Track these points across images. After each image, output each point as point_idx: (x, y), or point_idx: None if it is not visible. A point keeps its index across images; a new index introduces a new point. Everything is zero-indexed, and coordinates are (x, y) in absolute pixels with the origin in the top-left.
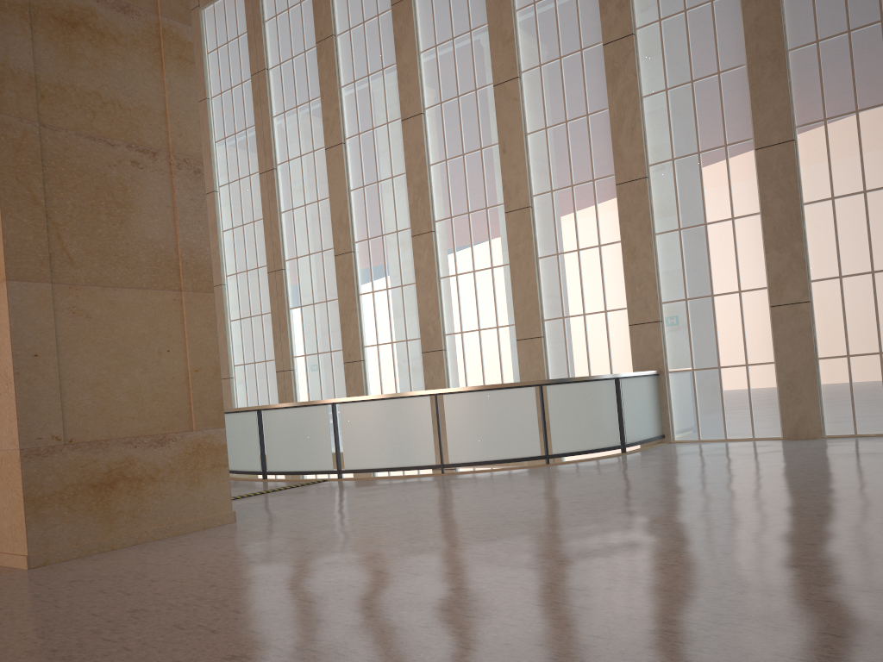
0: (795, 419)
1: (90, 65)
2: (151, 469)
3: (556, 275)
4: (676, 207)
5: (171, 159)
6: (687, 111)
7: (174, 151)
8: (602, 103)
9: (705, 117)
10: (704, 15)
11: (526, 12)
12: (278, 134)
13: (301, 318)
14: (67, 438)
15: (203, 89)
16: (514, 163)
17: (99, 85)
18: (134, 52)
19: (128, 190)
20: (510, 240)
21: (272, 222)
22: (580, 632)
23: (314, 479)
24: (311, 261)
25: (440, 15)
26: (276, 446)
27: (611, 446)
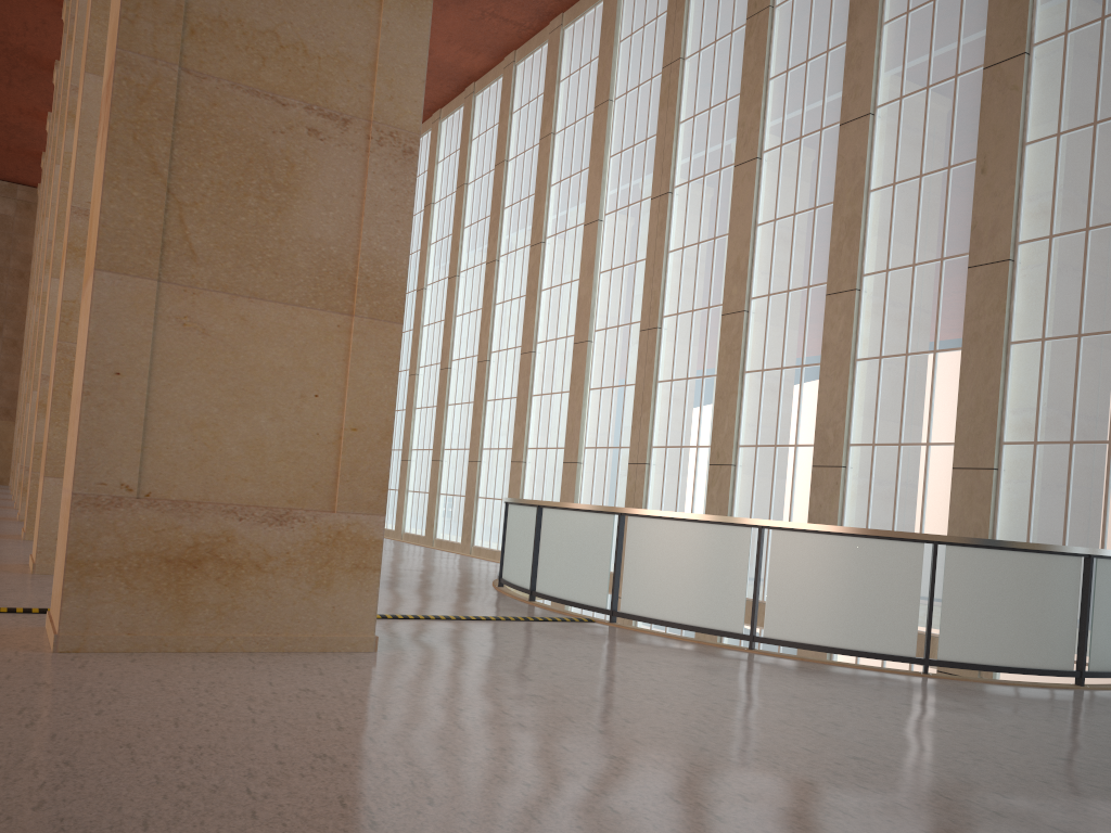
0: None
1: None
2: (258, 553)
3: (1035, 373)
4: None
5: (370, 131)
6: None
7: (377, 119)
8: None
9: None
10: None
11: None
12: (681, 145)
13: (669, 396)
14: (143, 490)
15: (606, 88)
16: (995, 190)
17: (279, 22)
18: None
19: (296, 168)
20: (970, 310)
21: (656, 264)
22: None
23: (581, 616)
24: (693, 320)
25: None
26: (549, 560)
27: (1055, 668)
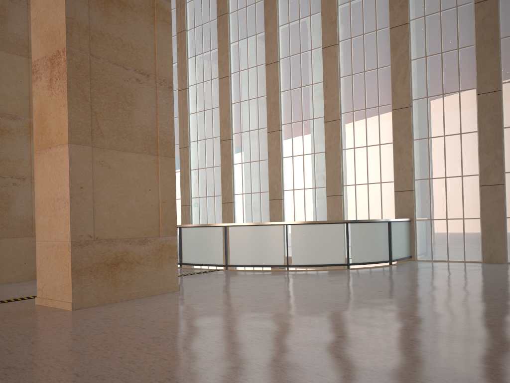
0: (490, 251)
1: (117, 21)
2: (137, 257)
3: (352, 160)
4: (427, 125)
5: (156, 79)
6: (437, 70)
7: (158, 74)
8: (386, 62)
9: (448, 74)
10: (451, 14)
11: (344, 6)
12: (190, 68)
13: (197, 176)
14: (95, 236)
15: None
16: (331, 93)
17: (121, 34)
18: (140, 16)
19: (134, 96)
20: (326, 138)
21: (184, 119)
22: (434, 365)
23: (211, 269)
24: (206, 143)
25: (292, 5)
26: (189, 249)
27: (384, 260)
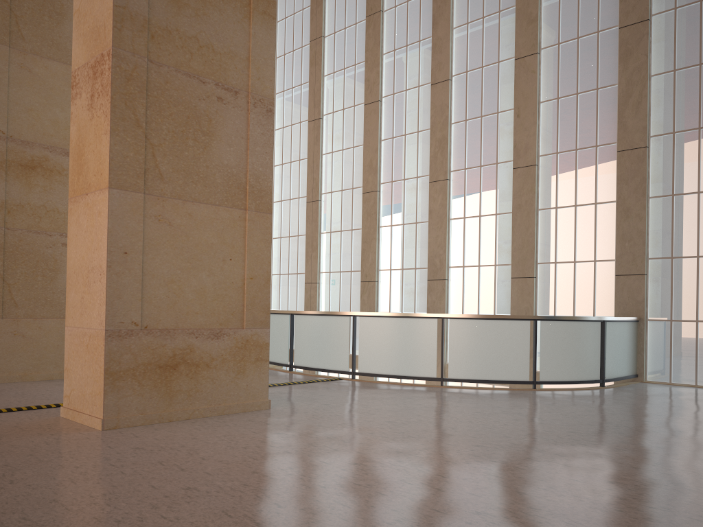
0: None
1: (192, 13)
2: (207, 357)
3: (553, 225)
4: (672, 175)
5: (249, 98)
6: (692, 91)
7: (252, 91)
8: (612, 79)
9: None
10: None
11: None
12: (326, 90)
13: (329, 241)
14: (143, 324)
15: None
16: (526, 126)
17: (198, 31)
18: (228, 5)
19: (212, 122)
20: (515, 192)
21: (315, 162)
22: None
23: (331, 377)
24: (343, 196)
25: None
26: (303, 346)
27: (592, 379)
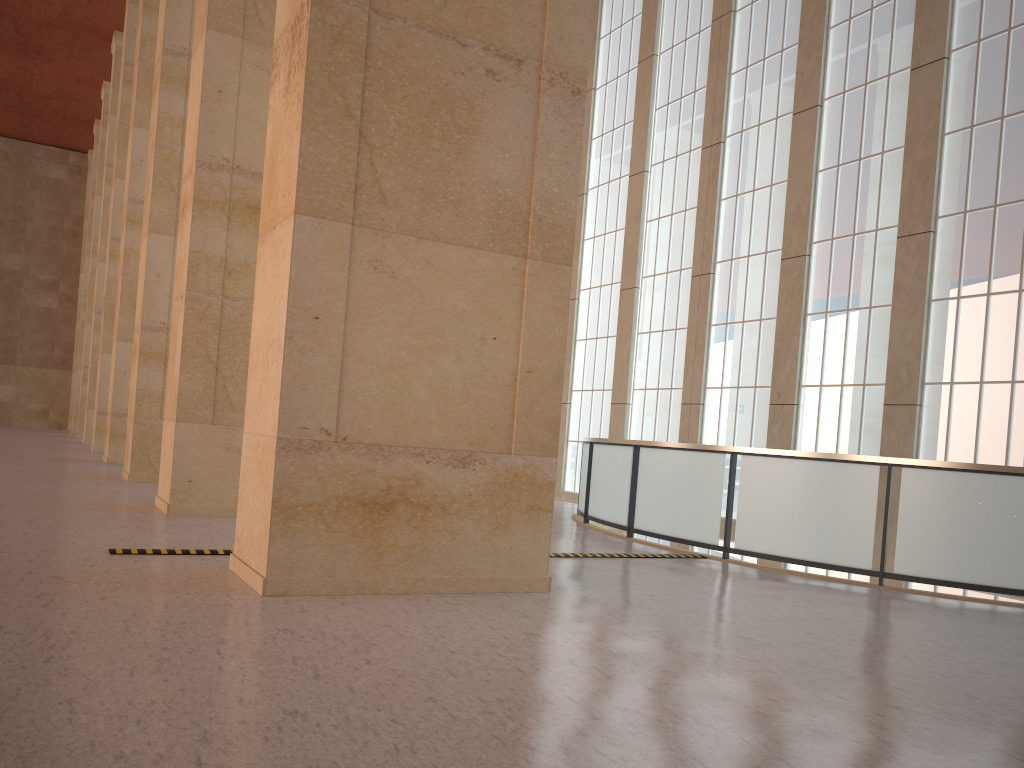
0: None
1: None
2: (444, 496)
3: None
4: None
5: (541, 72)
6: None
7: (548, 60)
8: None
9: None
10: None
11: None
12: (733, 96)
13: (724, 339)
14: (340, 434)
15: (651, 43)
16: None
17: None
18: None
19: (475, 110)
20: None
21: (708, 212)
22: None
23: (690, 552)
24: (749, 265)
25: None
26: (649, 498)
27: None
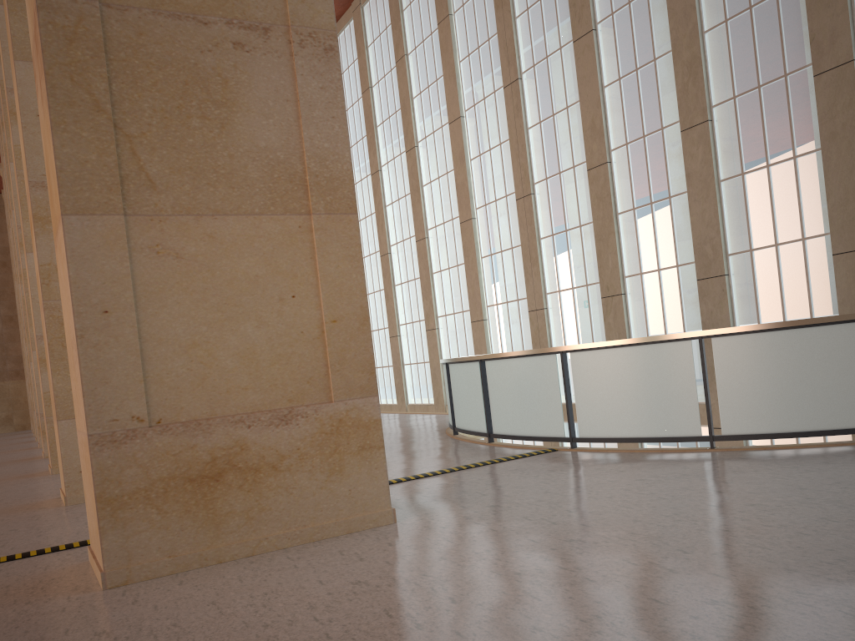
0: None
1: None
2: (272, 455)
3: None
4: None
5: (290, 36)
6: None
7: (294, 23)
8: None
9: None
10: None
11: None
12: (521, 36)
13: (553, 248)
14: (154, 418)
15: (445, 5)
16: (827, 1)
17: None
18: None
19: (230, 83)
20: (823, 113)
21: (519, 141)
22: None
23: (542, 447)
24: (562, 181)
25: None
26: (500, 404)
27: None
